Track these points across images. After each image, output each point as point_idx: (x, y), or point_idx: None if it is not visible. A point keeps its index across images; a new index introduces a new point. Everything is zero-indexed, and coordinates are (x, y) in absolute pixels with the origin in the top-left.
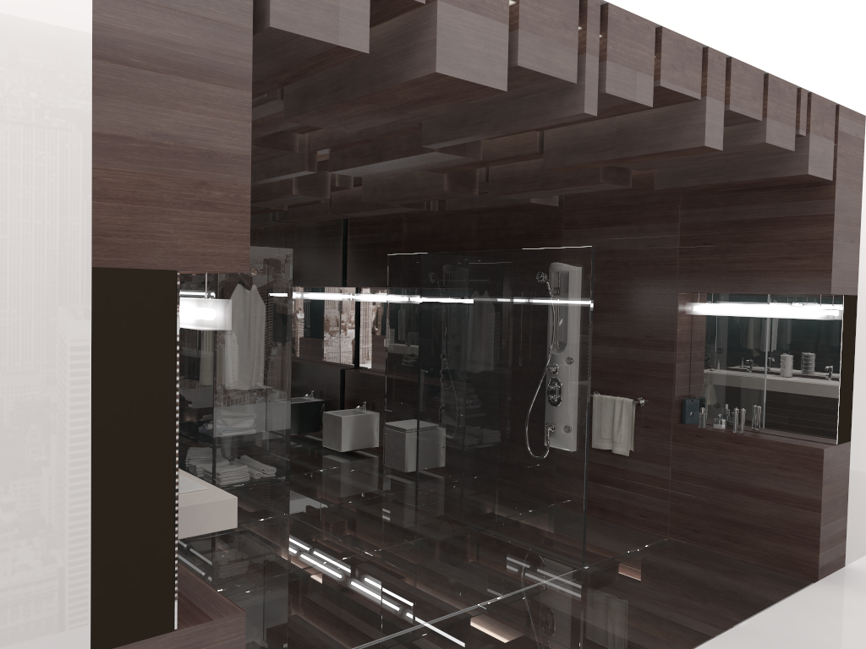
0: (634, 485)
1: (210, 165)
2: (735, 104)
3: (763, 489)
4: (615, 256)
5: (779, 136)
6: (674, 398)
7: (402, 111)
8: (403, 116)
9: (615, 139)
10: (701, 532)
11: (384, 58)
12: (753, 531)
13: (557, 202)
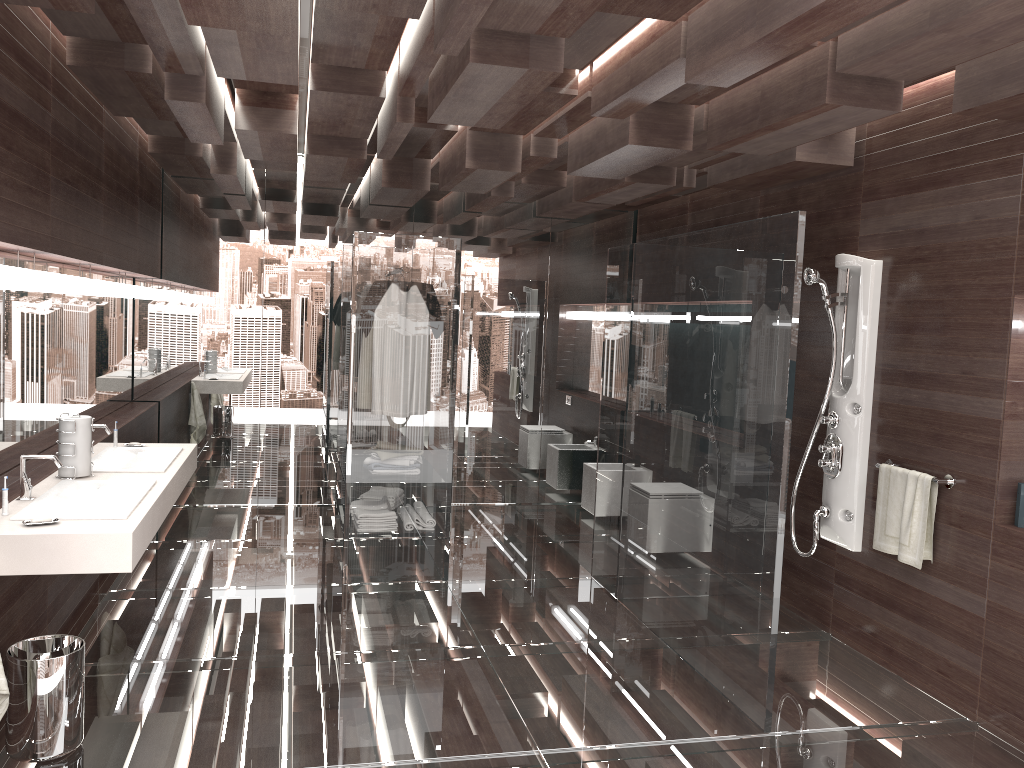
0: (933, 619)
1: None
2: None
3: None
4: (926, 239)
5: None
6: (998, 480)
7: None
8: None
9: (755, 7)
10: None
11: None
12: None
13: (851, 159)
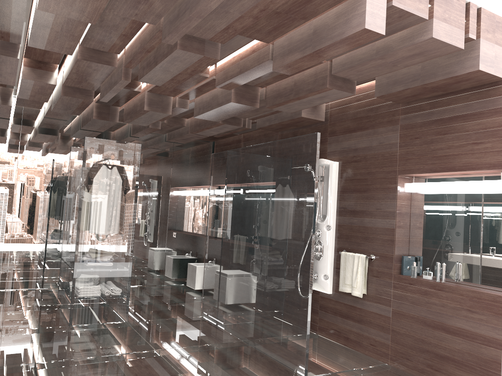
0: (367, 321)
1: None
2: (398, 1)
3: (457, 328)
4: (358, 152)
5: (447, 34)
6: (394, 254)
7: None
8: None
9: (311, 38)
10: (412, 361)
11: None
12: (450, 362)
13: (324, 118)
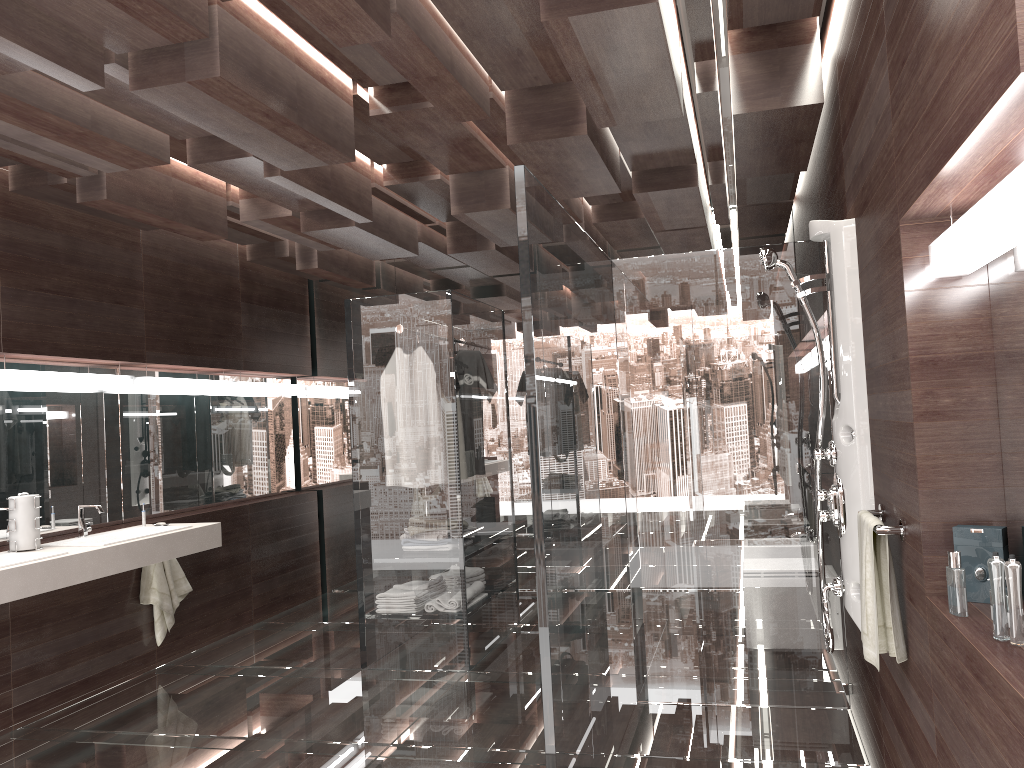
0: (917, 756)
1: None
2: None
3: None
4: (864, 173)
5: None
6: (920, 521)
7: None
8: None
9: None
10: None
11: None
12: None
13: (820, 94)
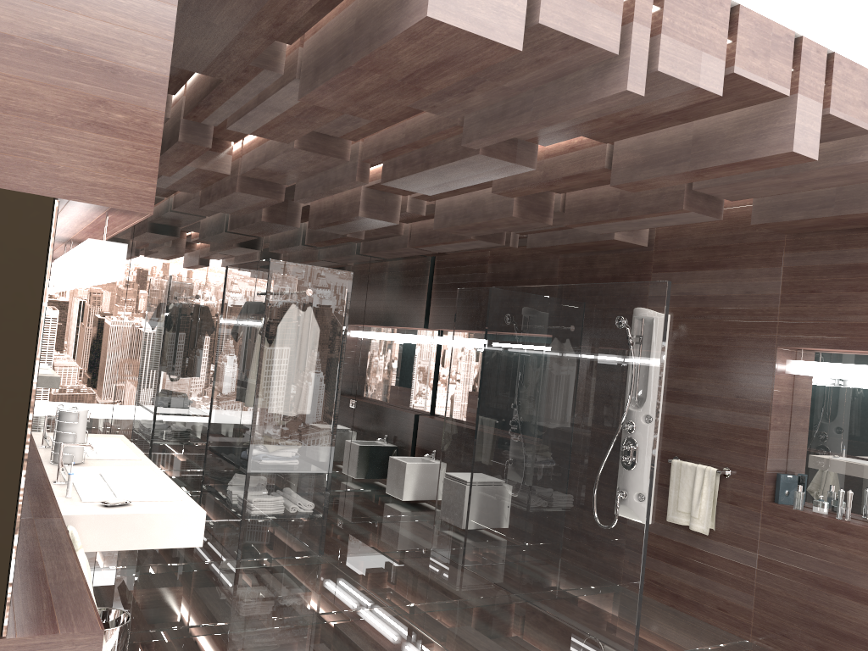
0: (714, 571)
1: (112, 82)
2: (837, 108)
3: None
4: (706, 303)
5: None
6: (766, 471)
7: (417, 85)
8: (421, 94)
9: (690, 148)
10: (791, 638)
11: (384, 13)
12: (856, 644)
13: (646, 242)
